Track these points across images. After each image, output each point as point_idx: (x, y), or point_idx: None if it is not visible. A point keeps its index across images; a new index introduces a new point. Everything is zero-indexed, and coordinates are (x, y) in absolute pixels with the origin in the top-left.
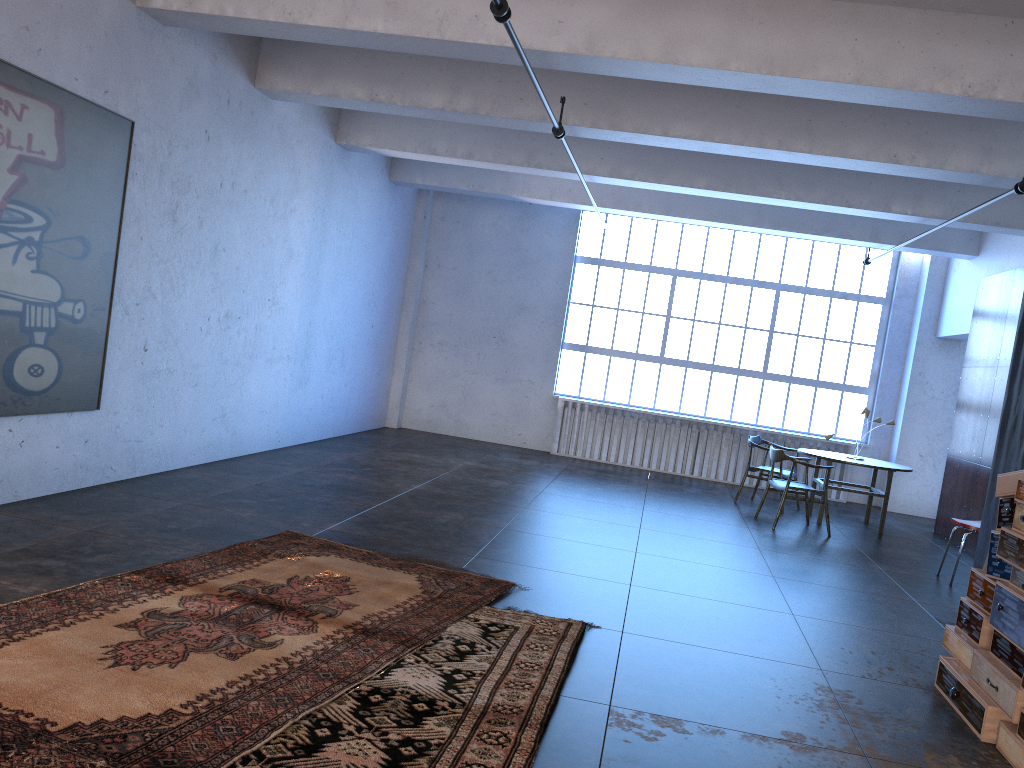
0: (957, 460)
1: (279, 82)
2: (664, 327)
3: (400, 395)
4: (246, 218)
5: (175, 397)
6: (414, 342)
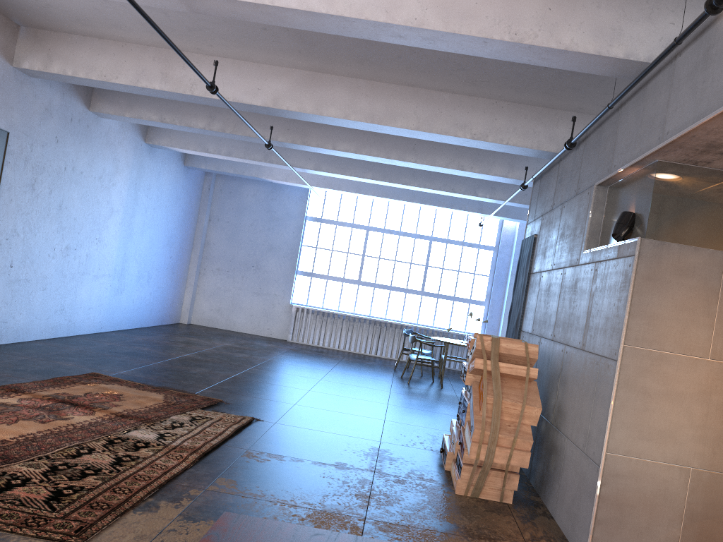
0: None
1: (105, 108)
2: (361, 262)
3: (190, 302)
4: (82, 188)
5: (30, 296)
6: (201, 268)
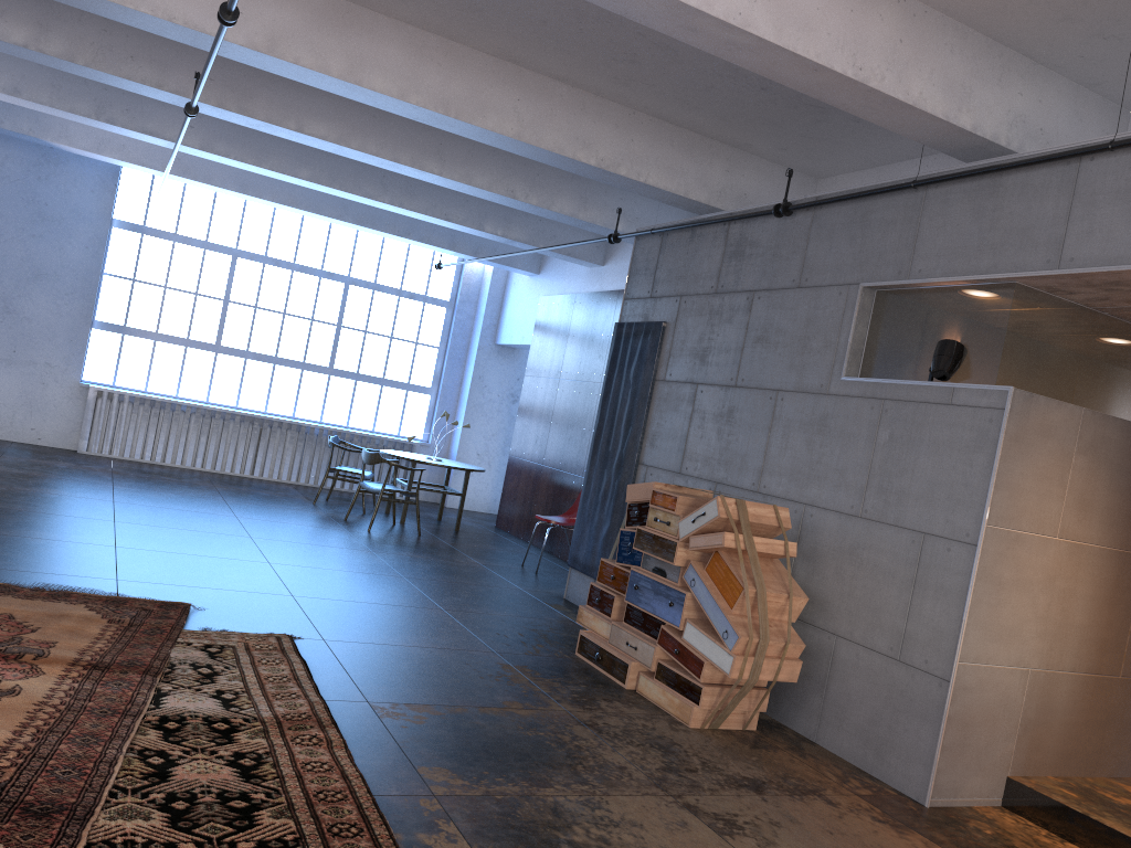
0: (520, 460)
1: None
2: (222, 312)
3: None
4: None
5: None
6: None
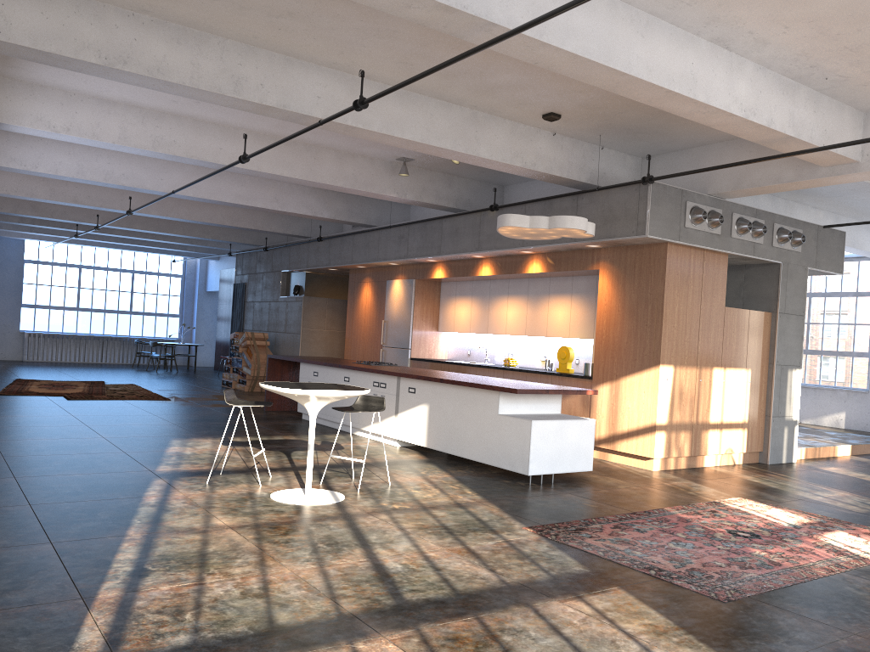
0: (220, 339)
1: None
2: (78, 293)
3: None
4: None
5: None
6: None
